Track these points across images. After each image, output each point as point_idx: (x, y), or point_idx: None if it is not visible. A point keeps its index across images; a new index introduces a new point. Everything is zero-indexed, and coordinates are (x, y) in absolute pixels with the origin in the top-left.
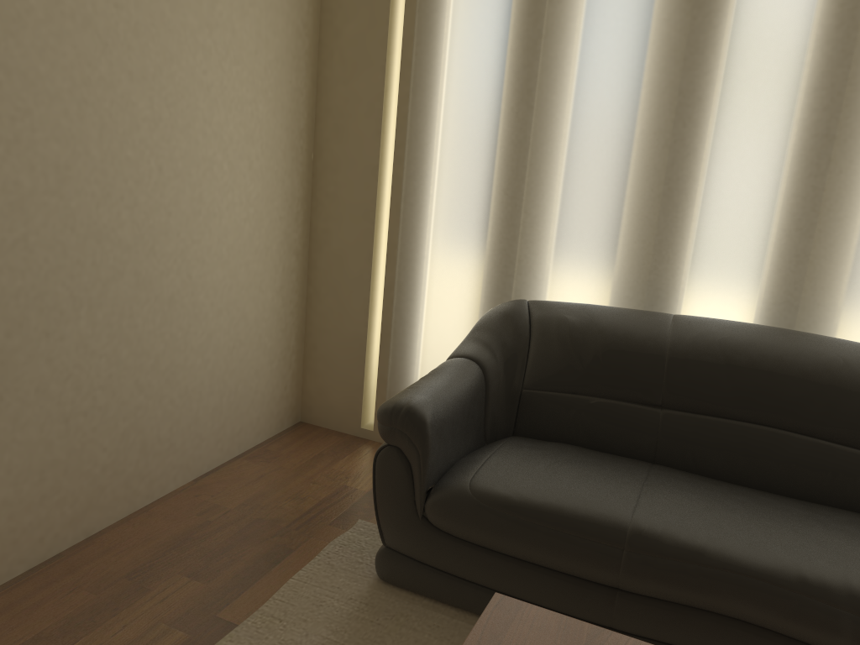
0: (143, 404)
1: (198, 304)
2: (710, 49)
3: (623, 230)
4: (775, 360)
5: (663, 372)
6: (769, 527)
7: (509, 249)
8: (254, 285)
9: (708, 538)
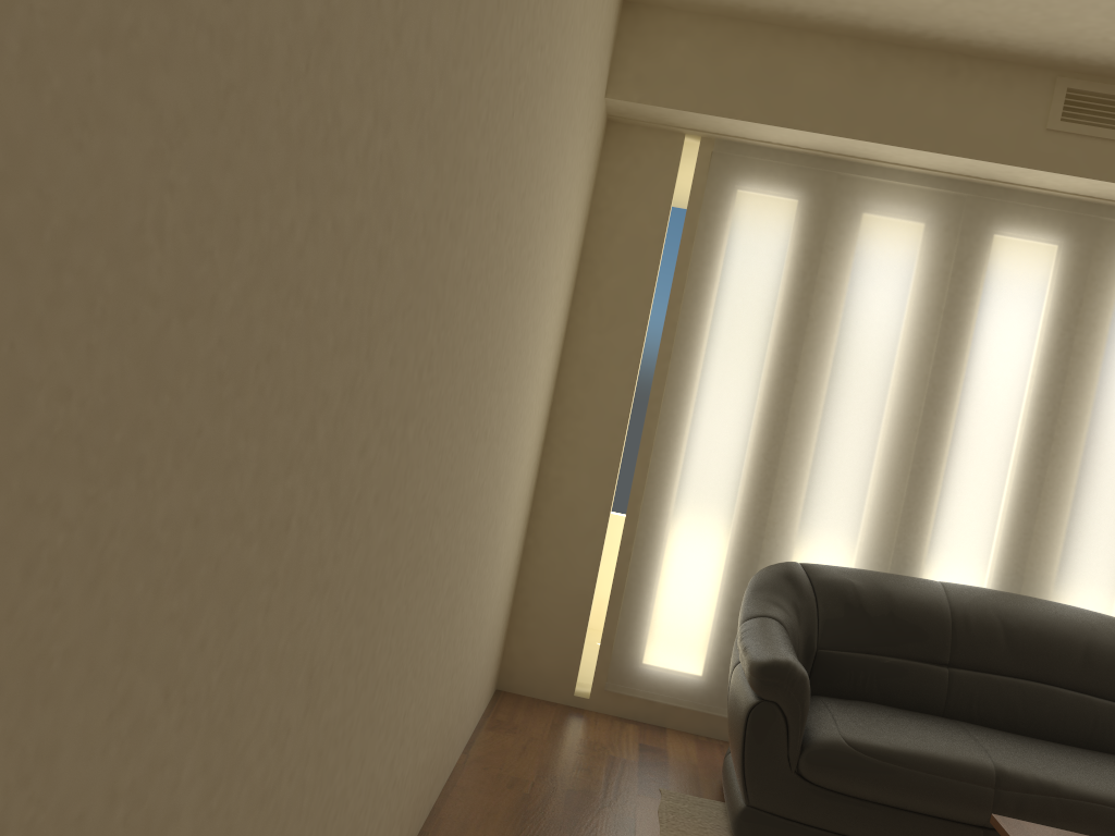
0: (469, 661)
1: (501, 553)
2: (959, 354)
3: (877, 501)
4: (1040, 624)
5: (950, 633)
6: (1086, 765)
7: (764, 511)
8: (515, 535)
9: (1057, 774)
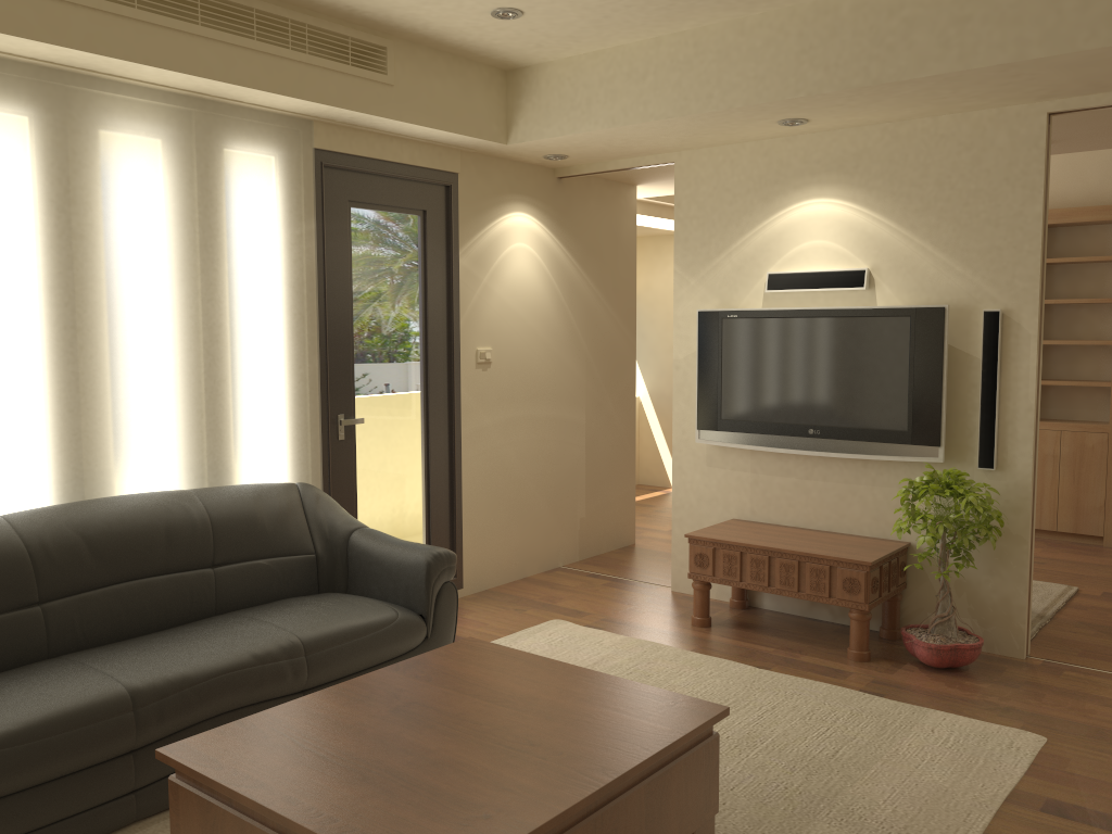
0: None
1: None
2: None
3: None
4: (120, 523)
5: (33, 569)
6: (202, 641)
7: None
8: None
9: (184, 666)
